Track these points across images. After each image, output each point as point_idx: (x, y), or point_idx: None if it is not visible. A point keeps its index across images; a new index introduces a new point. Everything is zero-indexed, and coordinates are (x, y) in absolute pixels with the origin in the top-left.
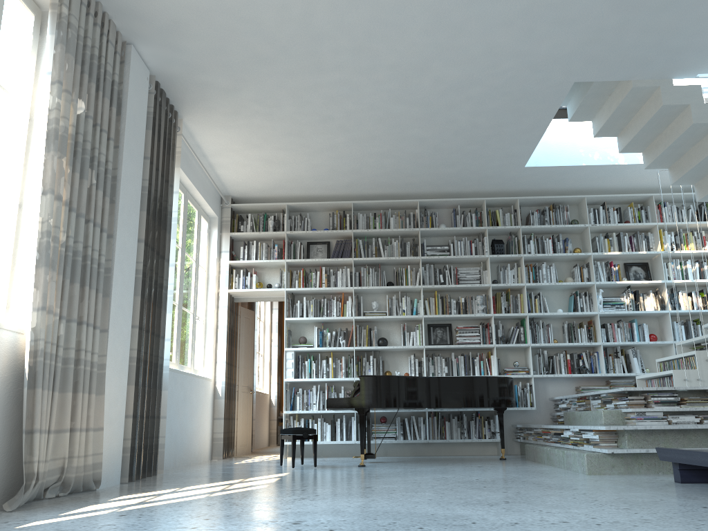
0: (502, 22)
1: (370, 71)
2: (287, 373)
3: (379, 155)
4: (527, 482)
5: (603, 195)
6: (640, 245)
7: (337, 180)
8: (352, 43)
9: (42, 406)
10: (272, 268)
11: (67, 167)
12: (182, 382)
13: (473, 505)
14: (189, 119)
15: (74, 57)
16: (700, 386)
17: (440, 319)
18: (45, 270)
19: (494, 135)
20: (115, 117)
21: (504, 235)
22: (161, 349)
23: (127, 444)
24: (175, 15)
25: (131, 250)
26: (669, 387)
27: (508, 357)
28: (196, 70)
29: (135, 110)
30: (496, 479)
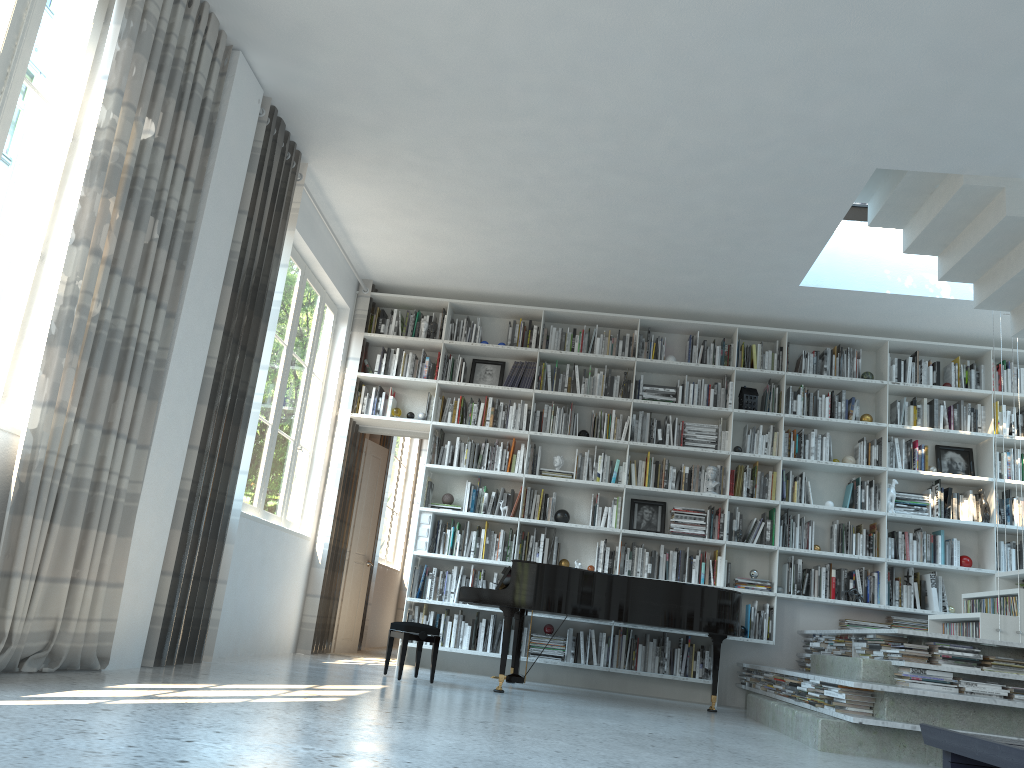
0: (770, 69)
1: (575, 122)
2: (419, 543)
3: (586, 245)
4: (721, 749)
5: (916, 341)
6: (963, 421)
7: (523, 275)
8: (551, 80)
9: (31, 541)
10: (418, 390)
11: (116, 211)
12: (263, 536)
13: None
14: (316, 164)
15: (147, 59)
16: (1015, 643)
17: (650, 494)
18: (62, 351)
19: (754, 234)
20: (203, 150)
21: (760, 382)
22: (231, 484)
23: (159, 612)
24: (302, 15)
25: (202, 339)
26: (968, 637)
27: (744, 562)
28: (329, 95)
29: (234, 143)
30: (679, 737)
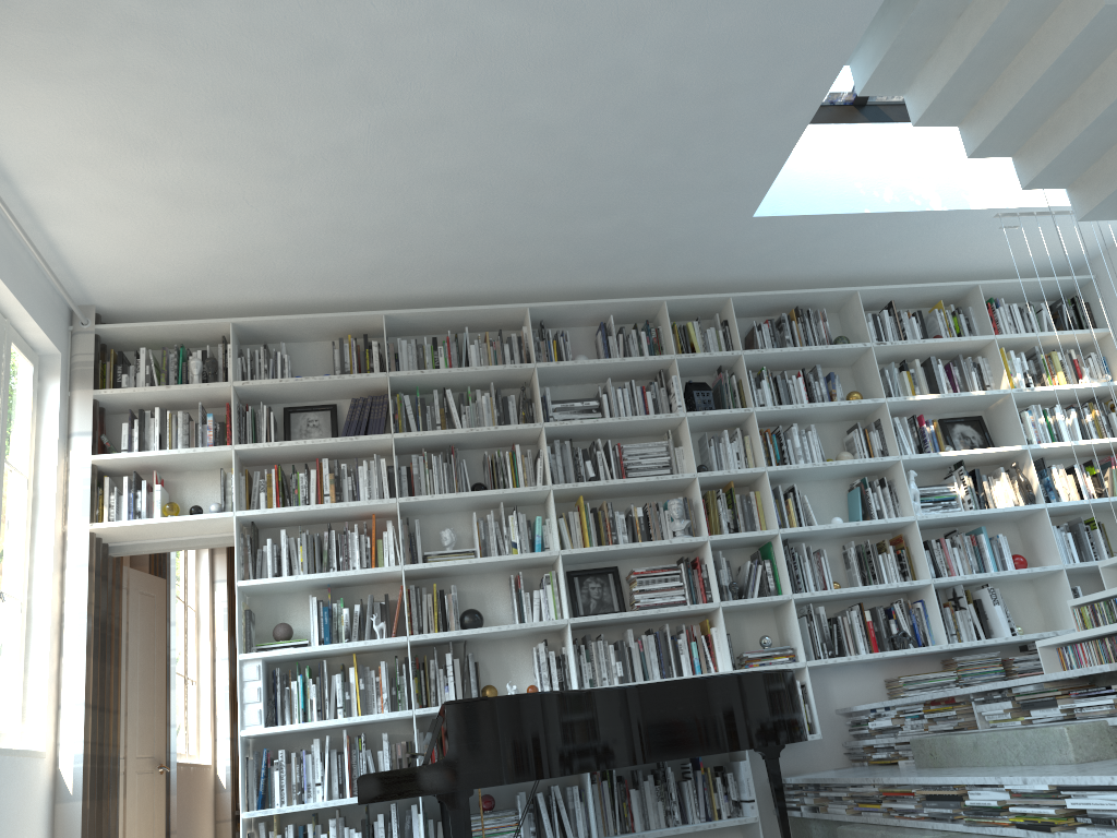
0: None
1: None
2: (248, 714)
3: (449, 179)
4: None
5: (891, 286)
6: (968, 380)
7: (348, 258)
8: None
9: None
10: (202, 471)
11: None
12: None
13: None
14: None
15: None
16: None
17: (594, 558)
18: None
19: (707, 121)
20: None
21: (705, 375)
22: None
23: None
24: None
25: None
26: None
27: (743, 628)
28: None
29: None
30: None
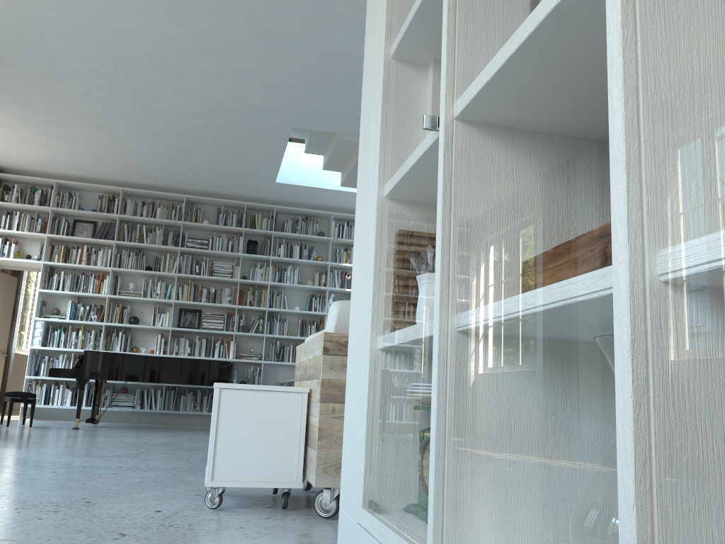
0: (216, 75)
1: (111, 88)
2: (35, 340)
3: (140, 153)
4: (177, 446)
5: (348, 214)
6: None
7: (104, 167)
8: (89, 66)
9: None
10: (34, 240)
11: None
12: None
13: (86, 457)
14: None
15: None
16: None
17: (191, 305)
18: None
19: (239, 154)
20: None
21: (261, 237)
22: None
23: None
24: None
25: None
26: None
27: (248, 343)
28: None
29: None
30: (161, 443)
